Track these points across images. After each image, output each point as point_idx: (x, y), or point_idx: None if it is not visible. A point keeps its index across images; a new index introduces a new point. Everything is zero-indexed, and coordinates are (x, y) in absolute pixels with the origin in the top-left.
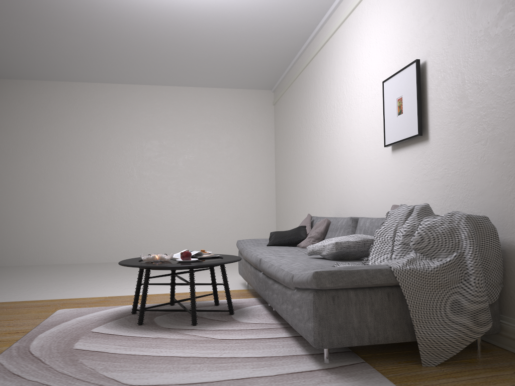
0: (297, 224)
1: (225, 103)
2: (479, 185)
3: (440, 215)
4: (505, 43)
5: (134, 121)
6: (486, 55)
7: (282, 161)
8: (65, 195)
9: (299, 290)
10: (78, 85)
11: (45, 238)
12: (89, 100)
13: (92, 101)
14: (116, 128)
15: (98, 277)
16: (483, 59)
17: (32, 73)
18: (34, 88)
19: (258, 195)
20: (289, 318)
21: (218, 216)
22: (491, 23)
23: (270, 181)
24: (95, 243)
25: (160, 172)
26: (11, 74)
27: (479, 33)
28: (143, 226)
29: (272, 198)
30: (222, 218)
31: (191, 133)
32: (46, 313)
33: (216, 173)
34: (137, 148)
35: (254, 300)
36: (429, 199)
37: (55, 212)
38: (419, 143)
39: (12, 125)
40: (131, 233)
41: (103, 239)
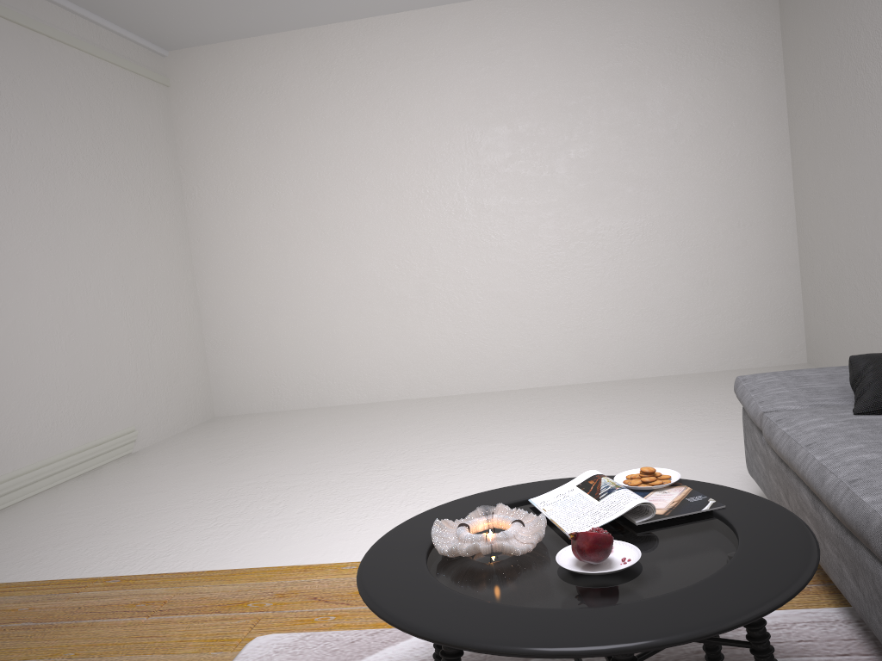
0: (881, 293)
1: (651, 8)
2: None
3: None
4: None
5: (452, 90)
6: None
7: (814, 130)
8: (337, 268)
9: None
10: (331, 31)
11: (313, 356)
12: (356, 60)
13: (363, 61)
14: (418, 111)
15: (401, 455)
16: None
17: (238, 21)
18: (252, 54)
19: (752, 223)
20: None
21: (658, 282)
22: None
23: (779, 183)
24: (405, 360)
25: (519, 196)
26: (204, 33)
27: None
28: (495, 318)
29: (787, 226)
30: (666, 286)
31: (579, 96)
32: (217, 655)
33: (643, 182)
34: (464, 148)
35: (842, 628)
36: None
37: (323, 304)
38: None
39: (224, 138)
40: (473, 334)
41: (420, 351)
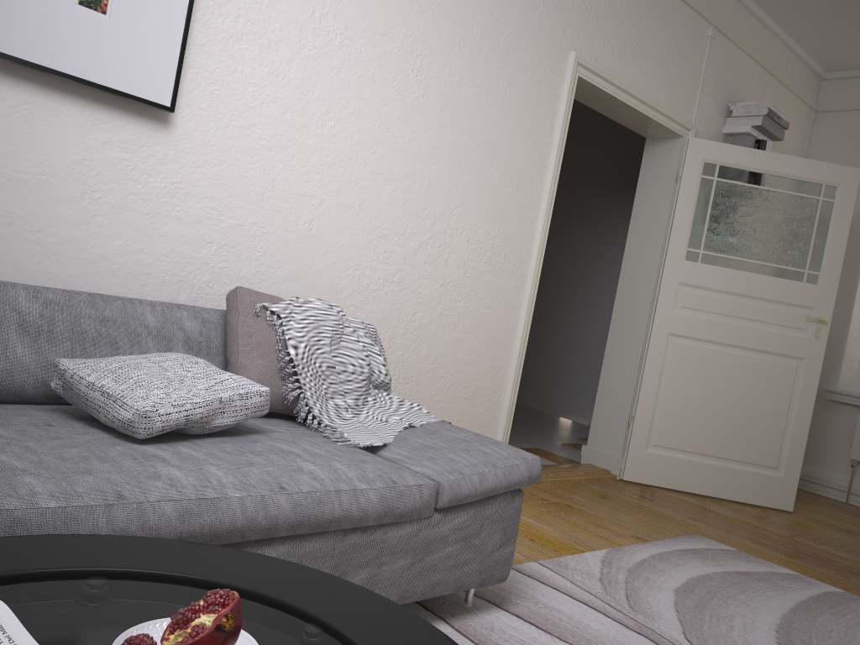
0: None
1: None
2: (290, 263)
3: (175, 294)
4: (382, 86)
5: None
6: (349, 75)
7: None
8: None
9: (455, 508)
10: None
11: None
12: None
13: None
14: None
15: None
16: (343, 76)
17: None
18: None
19: None
20: (389, 592)
21: None
22: (368, 37)
23: None
24: None
25: None
26: None
27: (345, 30)
28: None
29: None
30: None
31: None
32: None
33: None
34: None
35: None
36: (140, 254)
37: None
38: (127, 115)
39: None
40: None
41: None
